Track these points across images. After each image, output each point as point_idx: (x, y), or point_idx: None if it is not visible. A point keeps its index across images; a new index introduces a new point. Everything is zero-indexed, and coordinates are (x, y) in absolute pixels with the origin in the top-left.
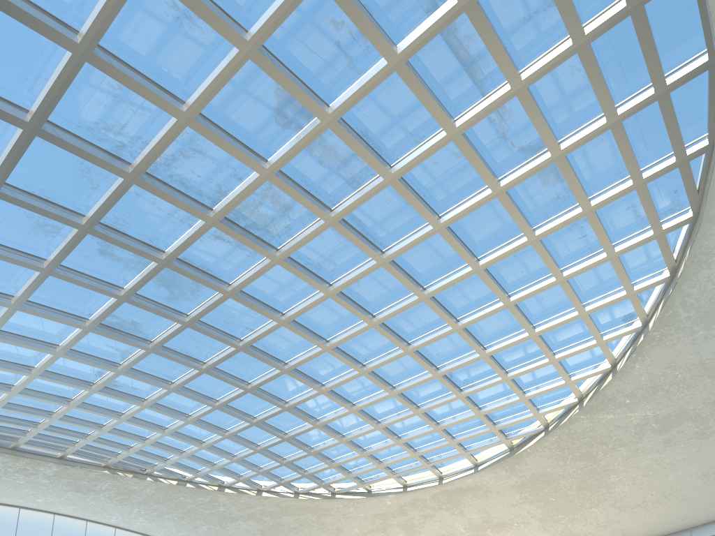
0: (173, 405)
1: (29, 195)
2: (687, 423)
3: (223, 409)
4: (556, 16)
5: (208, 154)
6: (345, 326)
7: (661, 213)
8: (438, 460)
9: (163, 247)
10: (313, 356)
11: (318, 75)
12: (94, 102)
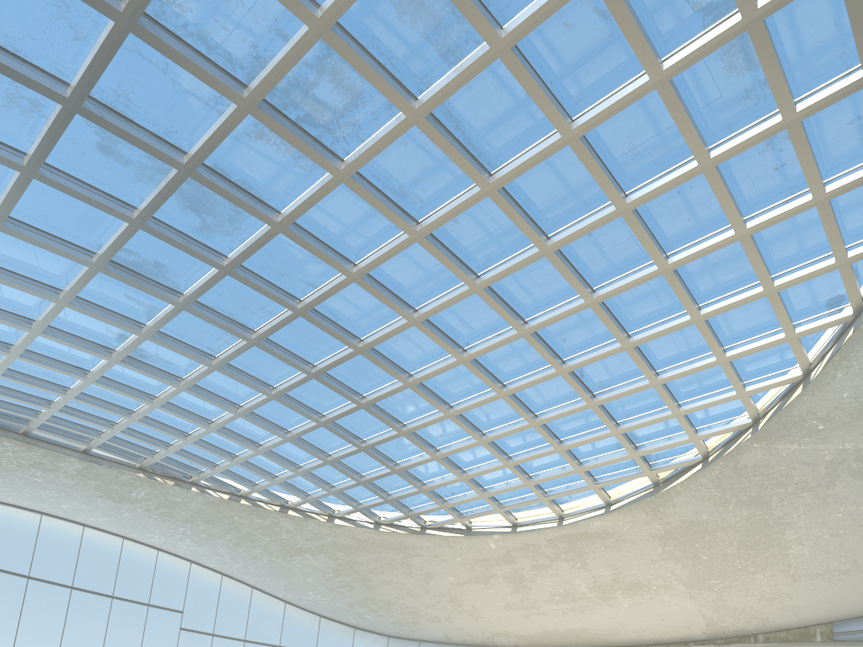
0: (219, 391)
1: None
2: None
3: (282, 400)
4: None
5: None
6: (440, 290)
7: None
8: (559, 494)
9: (186, 146)
10: (395, 331)
11: None
12: None
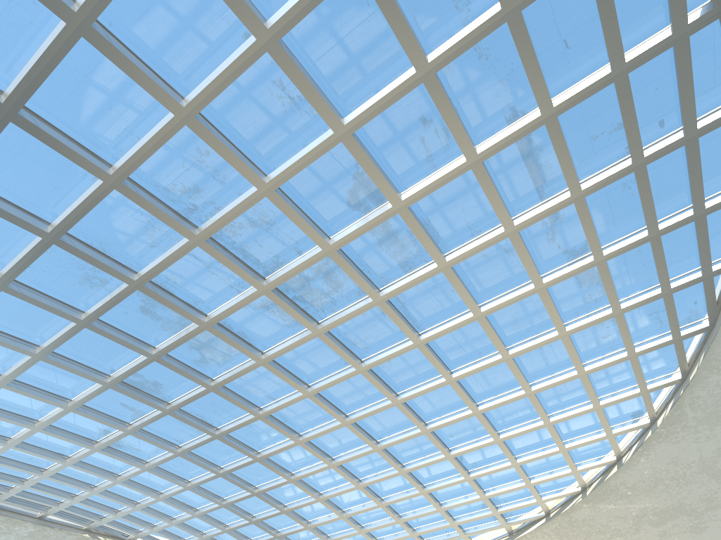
0: (174, 470)
1: (87, 246)
2: (683, 517)
3: (227, 477)
4: (619, 139)
5: (275, 226)
6: (367, 403)
7: (680, 321)
8: None
9: (206, 310)
10: (330, 429)
11: (397, 165)
12: (178, 164)
